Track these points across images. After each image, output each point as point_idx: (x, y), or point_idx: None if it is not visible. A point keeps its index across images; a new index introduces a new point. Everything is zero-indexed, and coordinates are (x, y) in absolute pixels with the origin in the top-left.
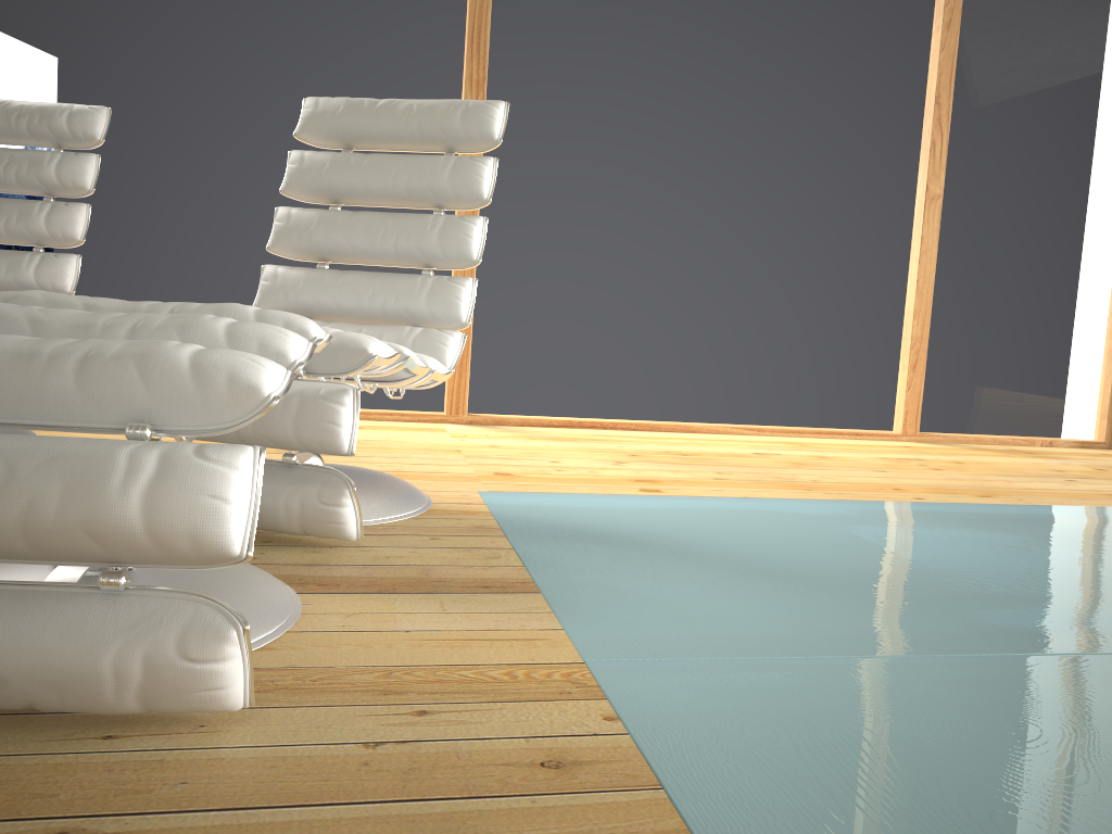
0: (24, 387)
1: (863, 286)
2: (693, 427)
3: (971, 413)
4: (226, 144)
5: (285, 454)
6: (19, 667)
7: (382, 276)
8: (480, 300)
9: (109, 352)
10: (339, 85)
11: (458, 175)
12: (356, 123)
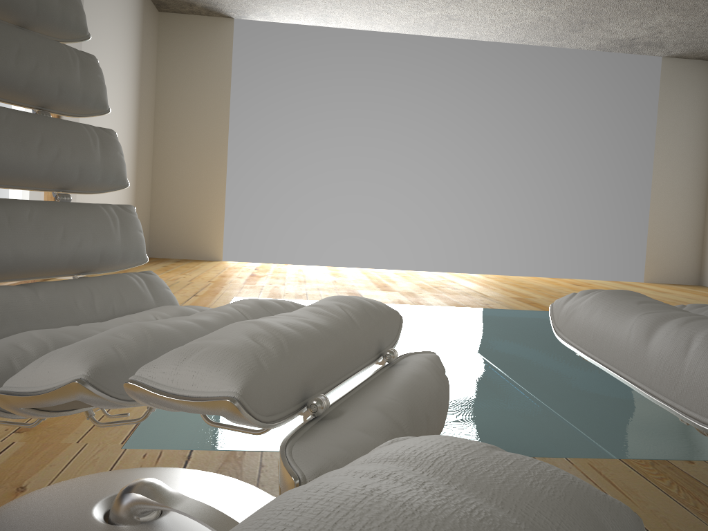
0: None
1: None
2: None
3: None
4: None
5: None
6: None
7: (59, 207)
8: None
9: None
10: None
11: (89, 74)
12: None
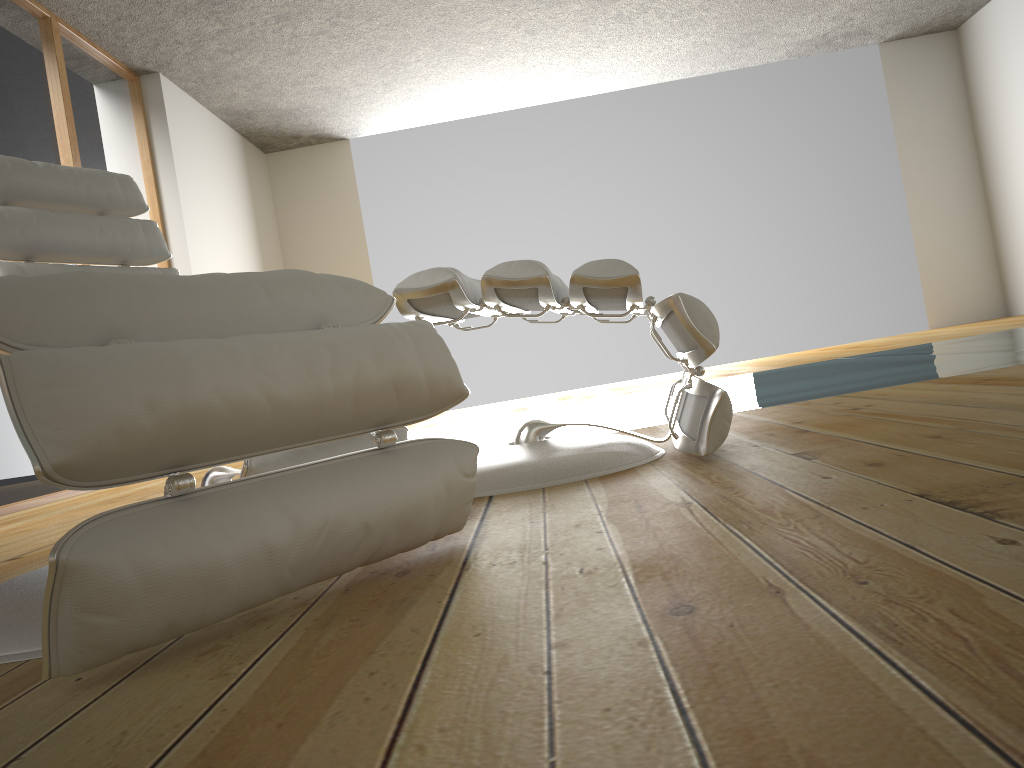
0: None
1: None
2: (18, 505)
3: None
4: None
5: None
6: None
7: None
8: None
9: None
10: None
11: (150, 234)
12: (30, 181)
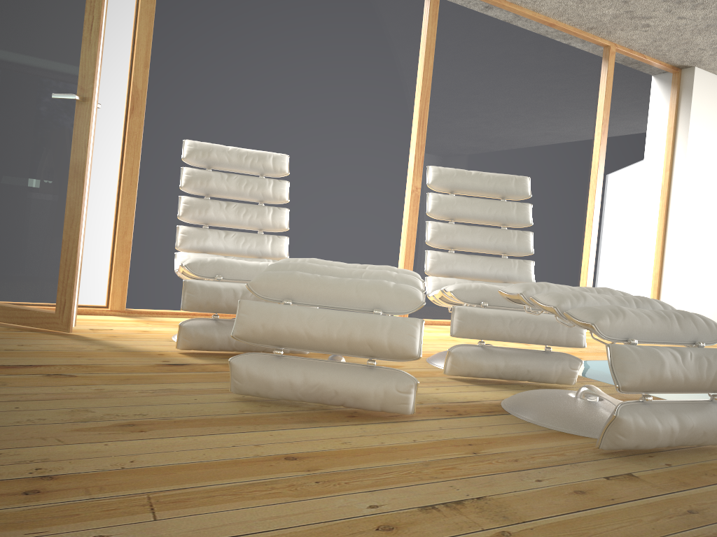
0: (667, 329)
1: (569, 253)
2: None
3: None
4: (304, 171)
5: (547, 347)
6: (710, 428)
7: (492, 258)
8: (415, 258)
9: (680, 315)
10: (359, 143)
11: (520, 211)
12: (463, 182)
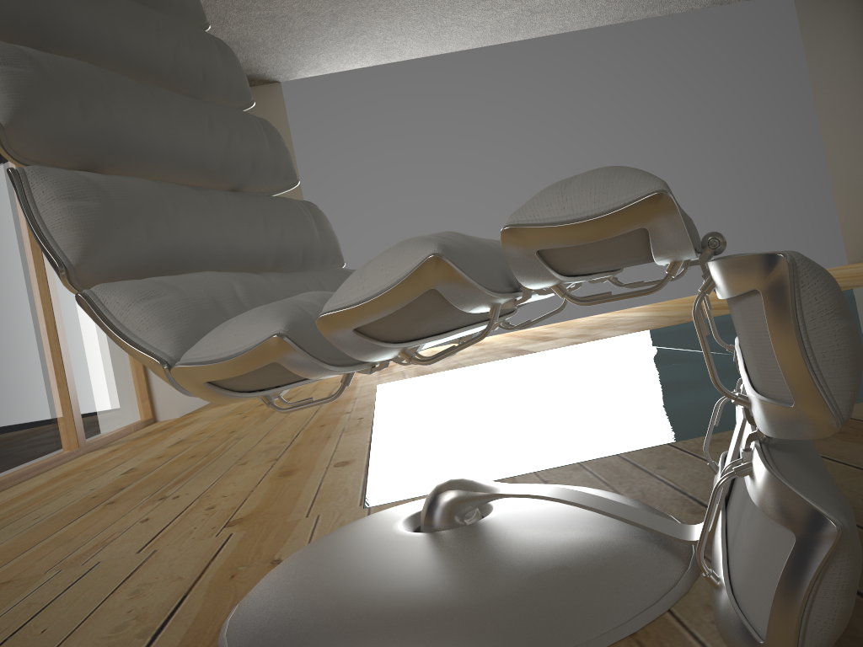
0: None
1: (21, 307)
2: None
3: (100, 415)
4: None
5: None
6: None
7: (248, 195)
8: None
9: None
10: None
11: (228, 56)
12: None
